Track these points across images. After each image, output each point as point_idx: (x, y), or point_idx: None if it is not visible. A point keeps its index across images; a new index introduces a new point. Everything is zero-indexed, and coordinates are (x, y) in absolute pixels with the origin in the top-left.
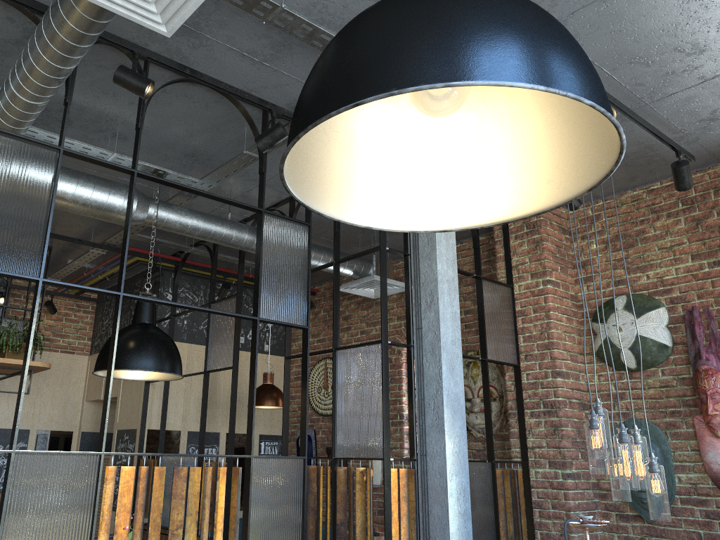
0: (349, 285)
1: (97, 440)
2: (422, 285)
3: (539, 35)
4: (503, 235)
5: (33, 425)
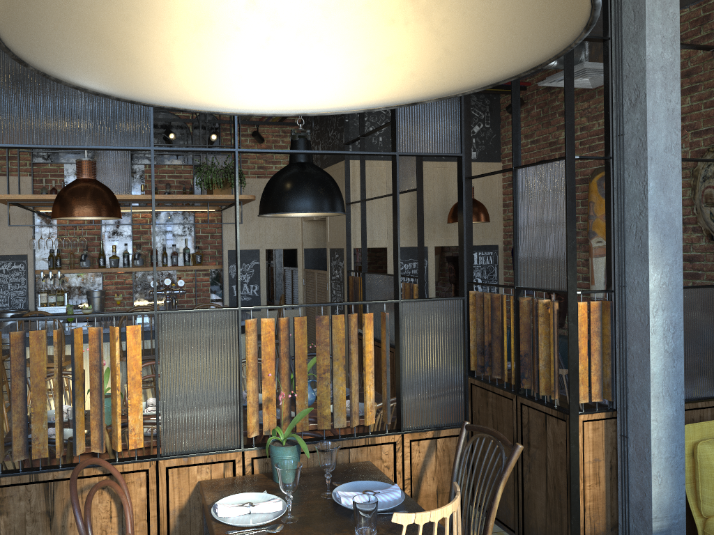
0: (554, 79)
1: (319, 255)
2: (625, 79)
3: None
4: None
5: (261, 245)
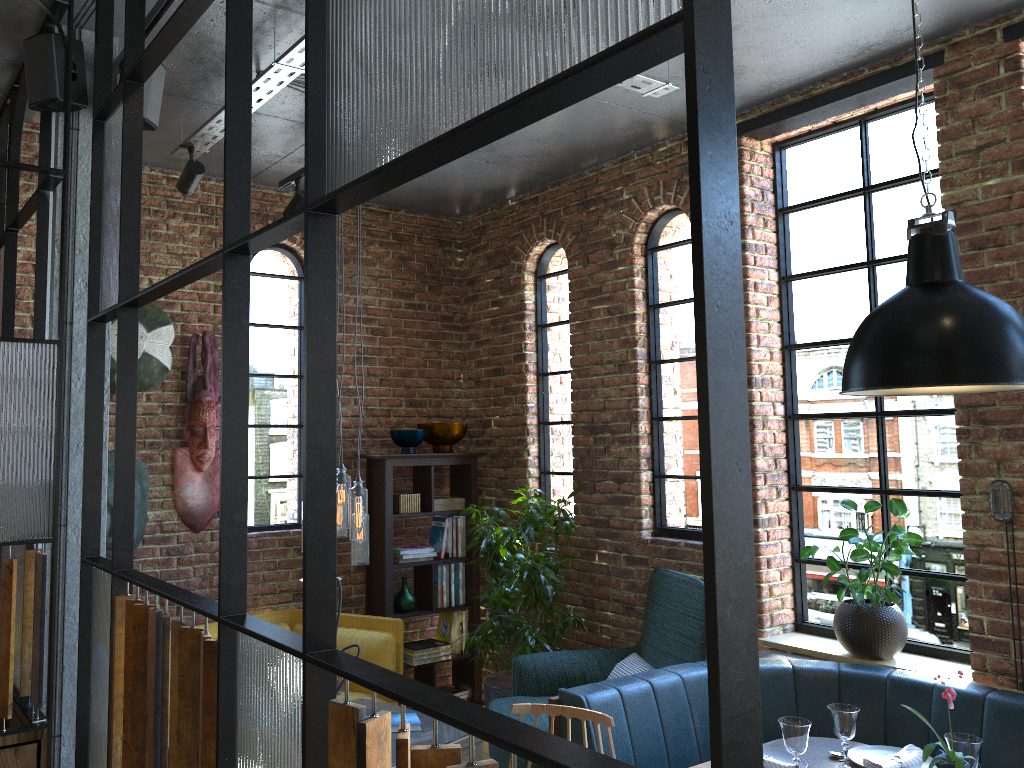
0: None
1: None
2: (78, 253)
3: None
4: None
5: None
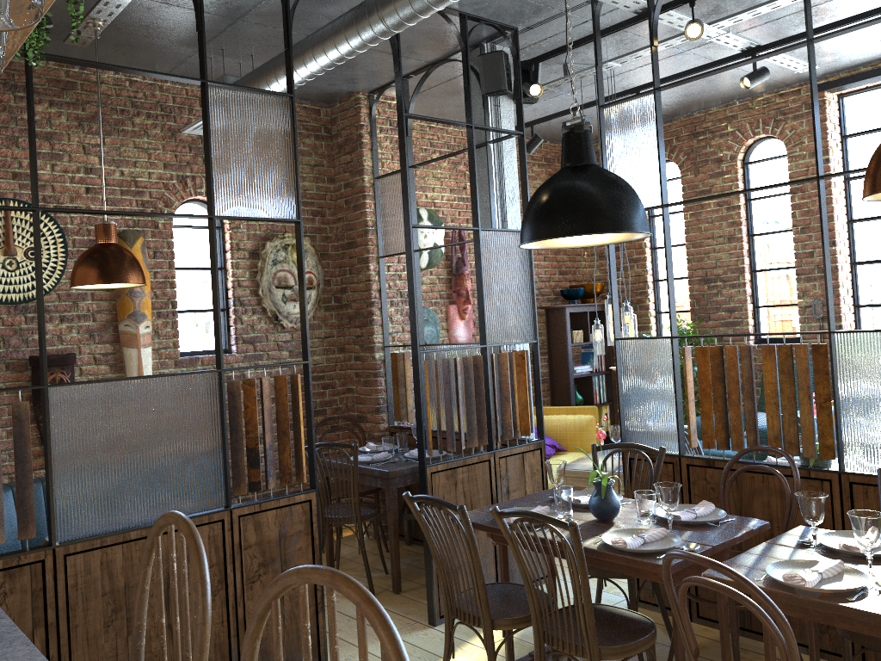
0: None
1: None
2: (505, 180)
3: None
4: (372, 123)
5: None
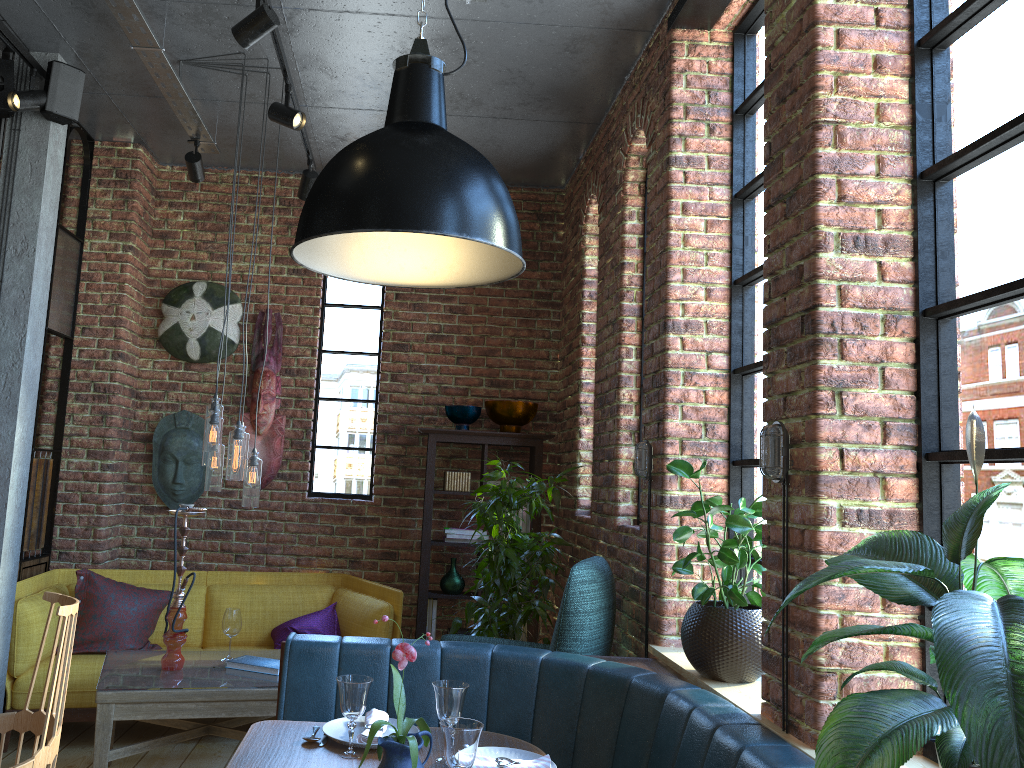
0: None
1: None
2: (12, 226)
3: (516, 218)
4: (84, 175)
5: None
